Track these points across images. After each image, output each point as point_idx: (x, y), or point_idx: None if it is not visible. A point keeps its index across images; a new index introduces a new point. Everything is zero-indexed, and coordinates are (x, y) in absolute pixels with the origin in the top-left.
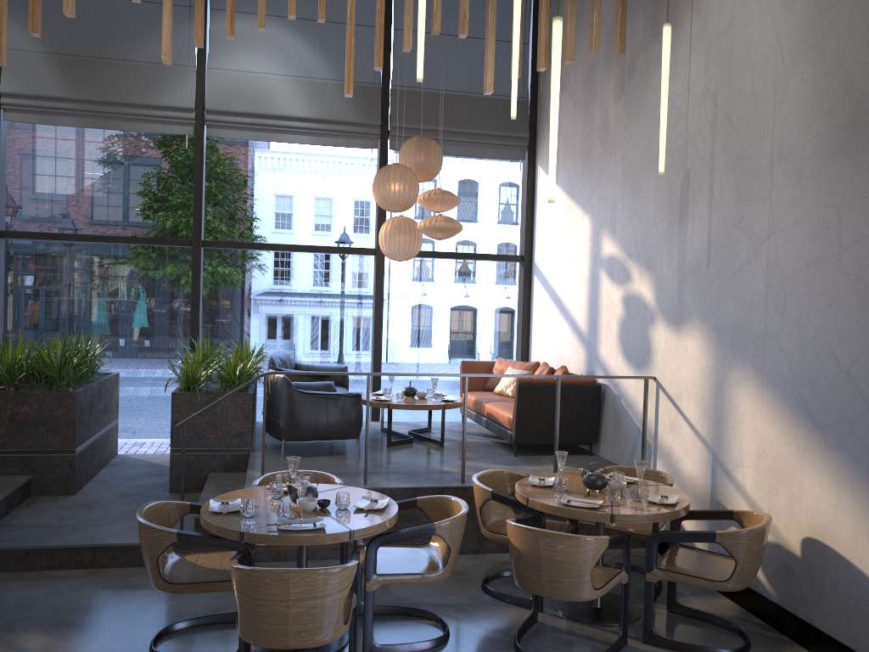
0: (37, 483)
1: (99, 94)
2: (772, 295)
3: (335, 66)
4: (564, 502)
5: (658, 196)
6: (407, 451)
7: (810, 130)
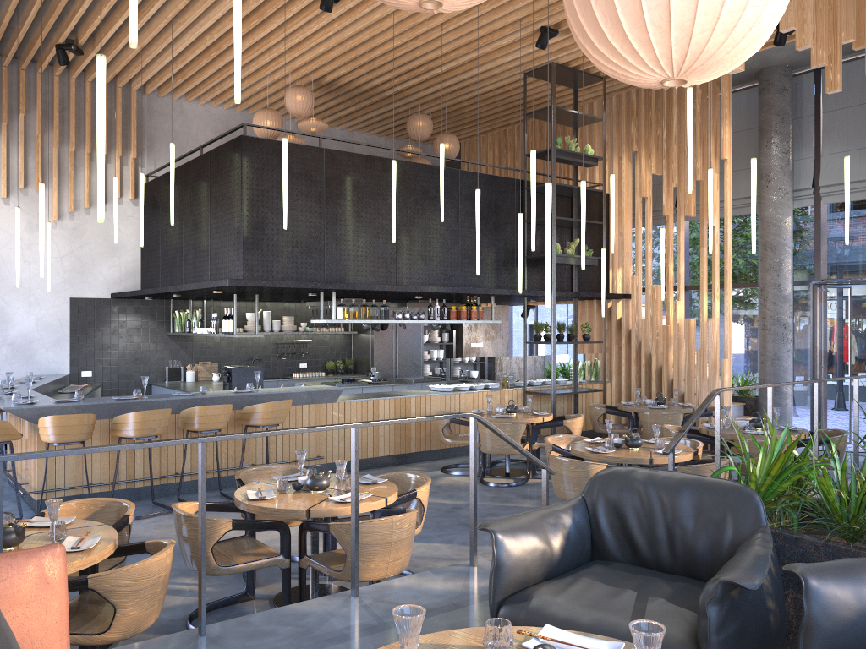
0: None
1: None
2: None
3: None
4: (65, 522)
5: None
6: None
7: None
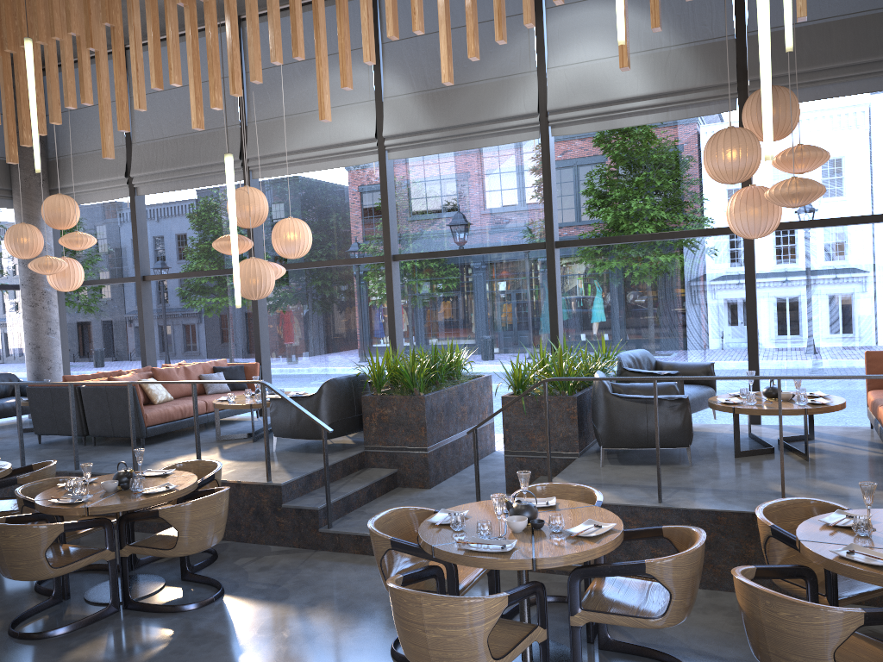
0: (401, 476)
1: (456, 119)
2: None
3: (679, 29)
4: (843, 552)
5: None
6: (755, 463)
7: None
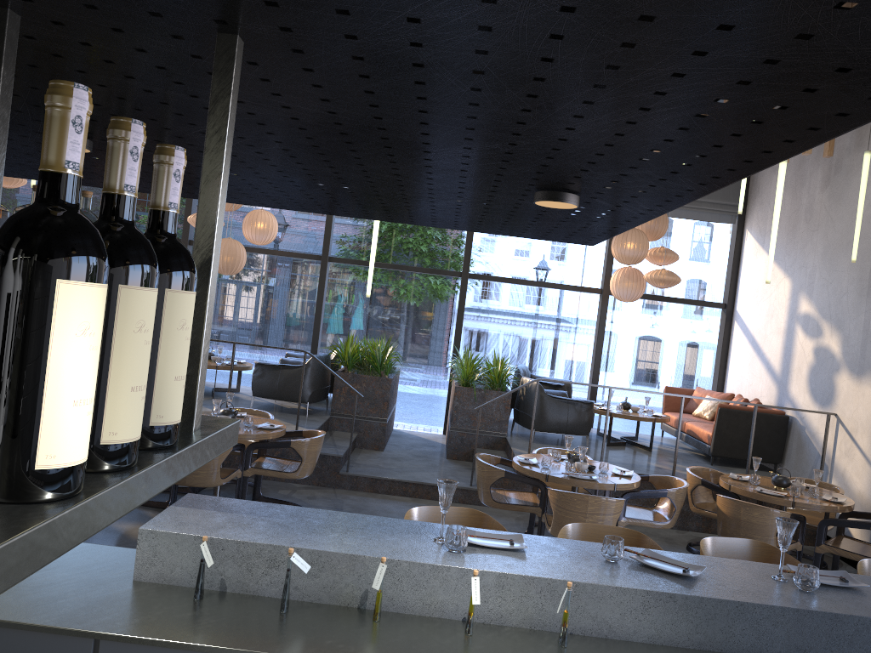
0: (360, 439)
1: None
2: None
3: None
4: (758, 490)
5: (851, 272)
6: (623, 450)
7: None
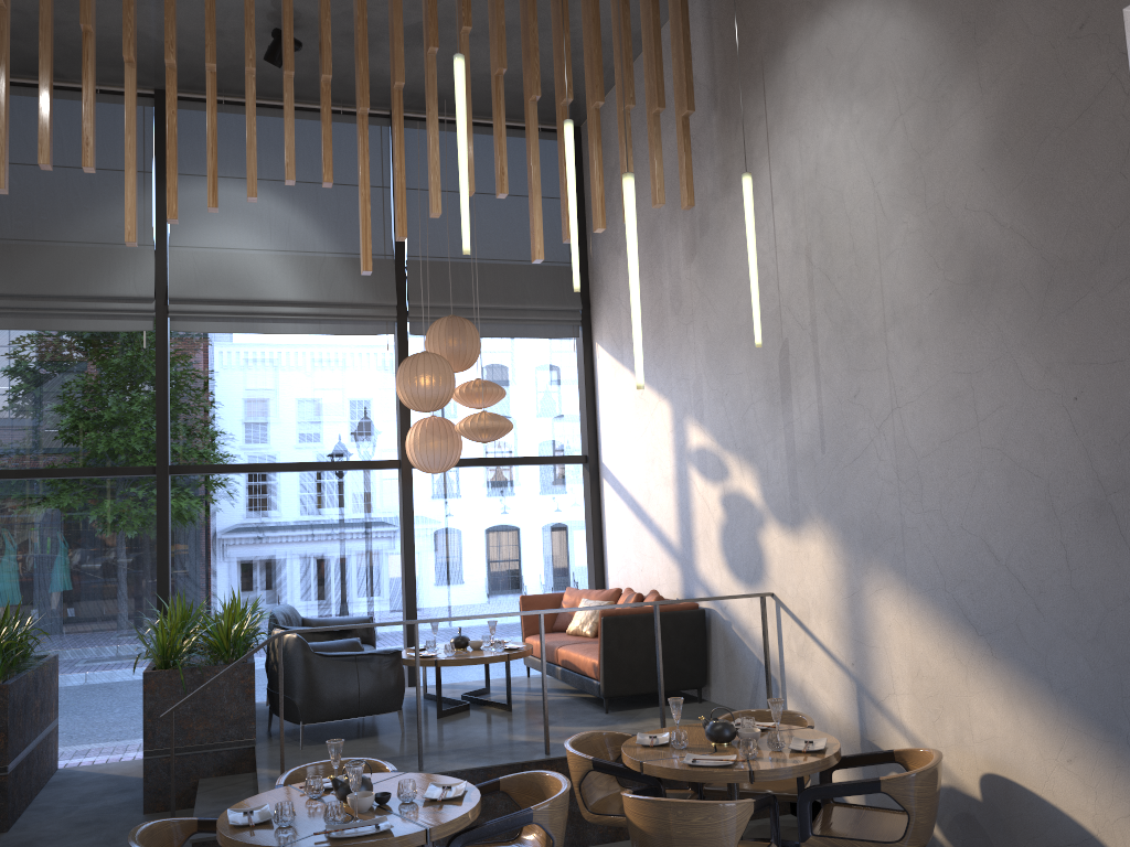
0: None
1: (25, 286)
2: (905, 480)
3: (335, 236)
4: (689, 762)
5: (753, 372)
6: (465, 721)
7: (925, 286)
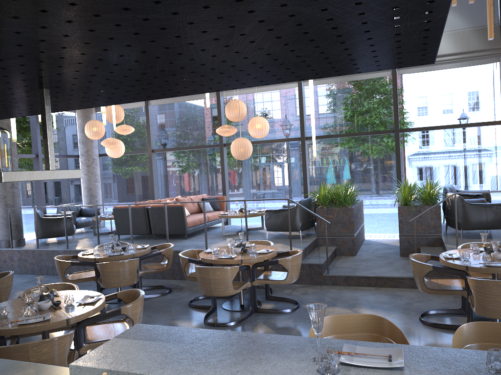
0: (338, 250)
1: None
2: None
3: (469, 20)
4: None
5: None
6: None
7: None
